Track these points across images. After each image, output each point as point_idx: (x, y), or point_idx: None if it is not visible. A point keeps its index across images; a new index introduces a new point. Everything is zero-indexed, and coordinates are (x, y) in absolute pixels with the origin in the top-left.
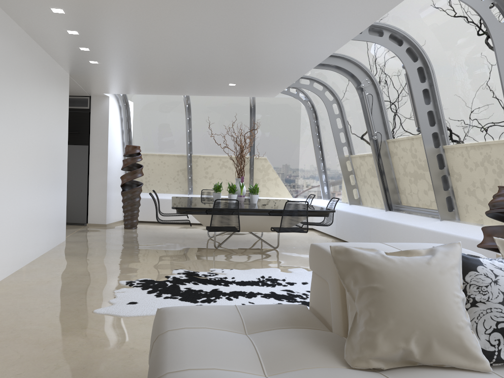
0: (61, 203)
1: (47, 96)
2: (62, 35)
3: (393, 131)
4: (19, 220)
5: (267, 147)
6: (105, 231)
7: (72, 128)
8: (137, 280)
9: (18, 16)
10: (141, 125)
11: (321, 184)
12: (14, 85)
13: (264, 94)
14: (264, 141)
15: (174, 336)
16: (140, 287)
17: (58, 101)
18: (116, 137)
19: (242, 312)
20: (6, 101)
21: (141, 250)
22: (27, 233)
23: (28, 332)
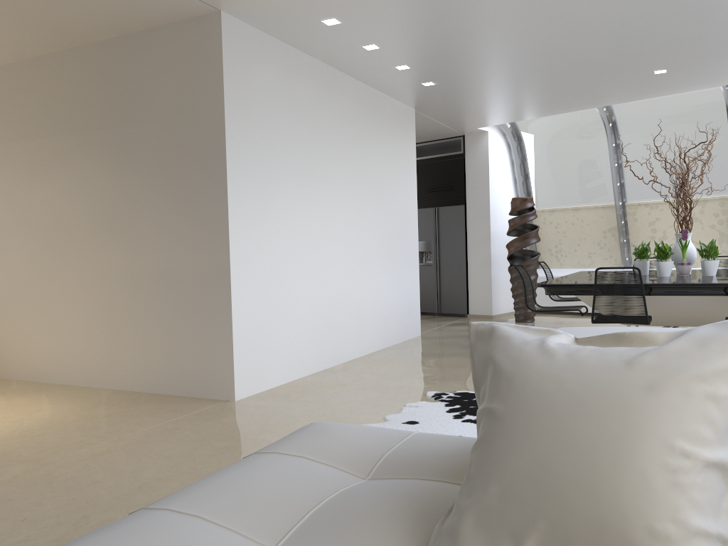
0: (408, 284)
1: (370, 142)
2: (362, 54)
3: None
4: (326, 304)
5: None
6: None
7: (443, 184)
8: (452, 392)
9: (300, 44)
10: (542, 166)
11: None
12: (306, 133)
13: None
14: None
15: (244, 461)
16: (446, 402)
17: (393, 146)
18: (504, 189)
19: (403, 444)
20: (293, 153)
21: None
22: (342, 321)
23: (254, 442)
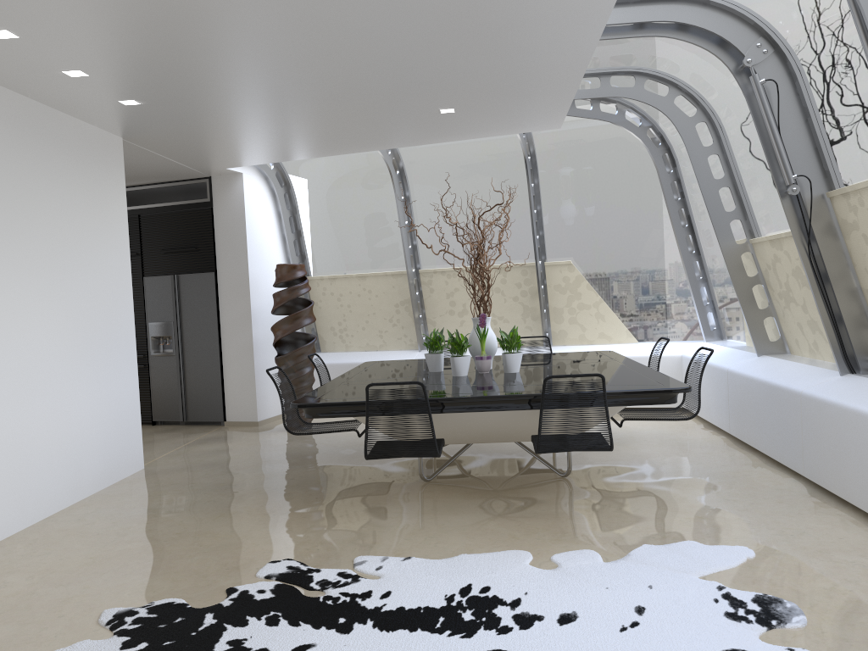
0: (118, 397)
1: (36, 186)
2: None
3: (843, 168)
4: None
5: (570, 239)
6: (244, 438)
7: (184, 242)
8: (147, 605)
9: None
10: (319, 221)
11: (699, 308)
12: None
13: (534, 123)
14: (563, 228)
15: None
16: (127, 635)
17: (83, 193)
18: (270, 250)
19: None
20: None
21: (260, 493)
22: None
23: None
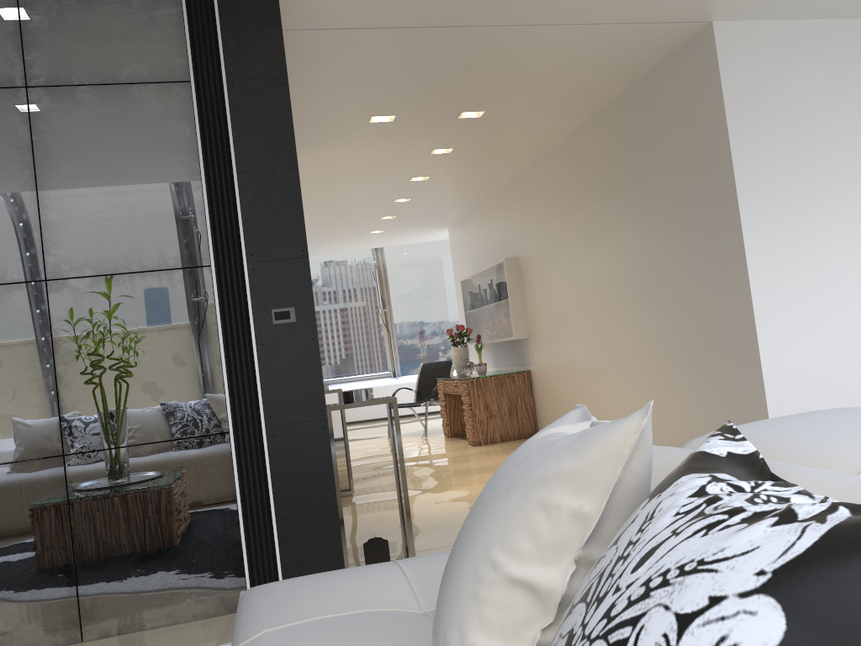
0: None
1: None
2: None
3: None
4: None
5: None
6: None
7: None
8: None
9: (850, 12)
10: None
11: None
12: None
13: None
14: None
15: None
16: None
17: None
18: None
19: None
20: (857, 159)
21: None
22: None
23: None
